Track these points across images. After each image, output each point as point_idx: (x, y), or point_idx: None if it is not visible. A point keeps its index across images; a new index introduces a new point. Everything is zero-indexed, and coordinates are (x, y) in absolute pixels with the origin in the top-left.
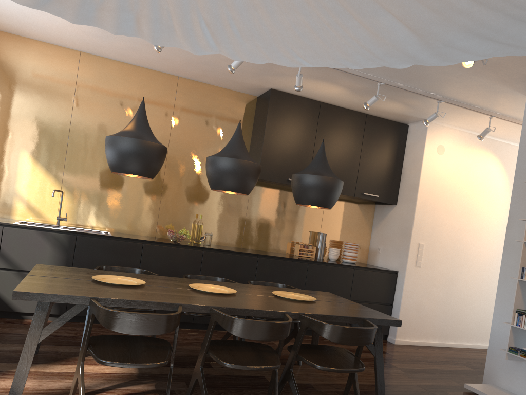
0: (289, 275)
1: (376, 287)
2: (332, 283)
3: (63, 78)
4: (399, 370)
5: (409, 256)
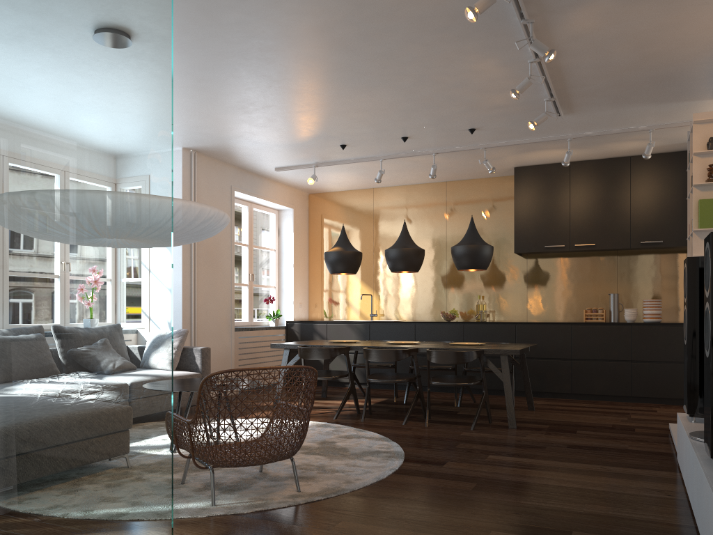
0: (551, 339)
1: (667, 344)
2: (604, 344)
3: (365, 211)
4: (626, 418)
5: None
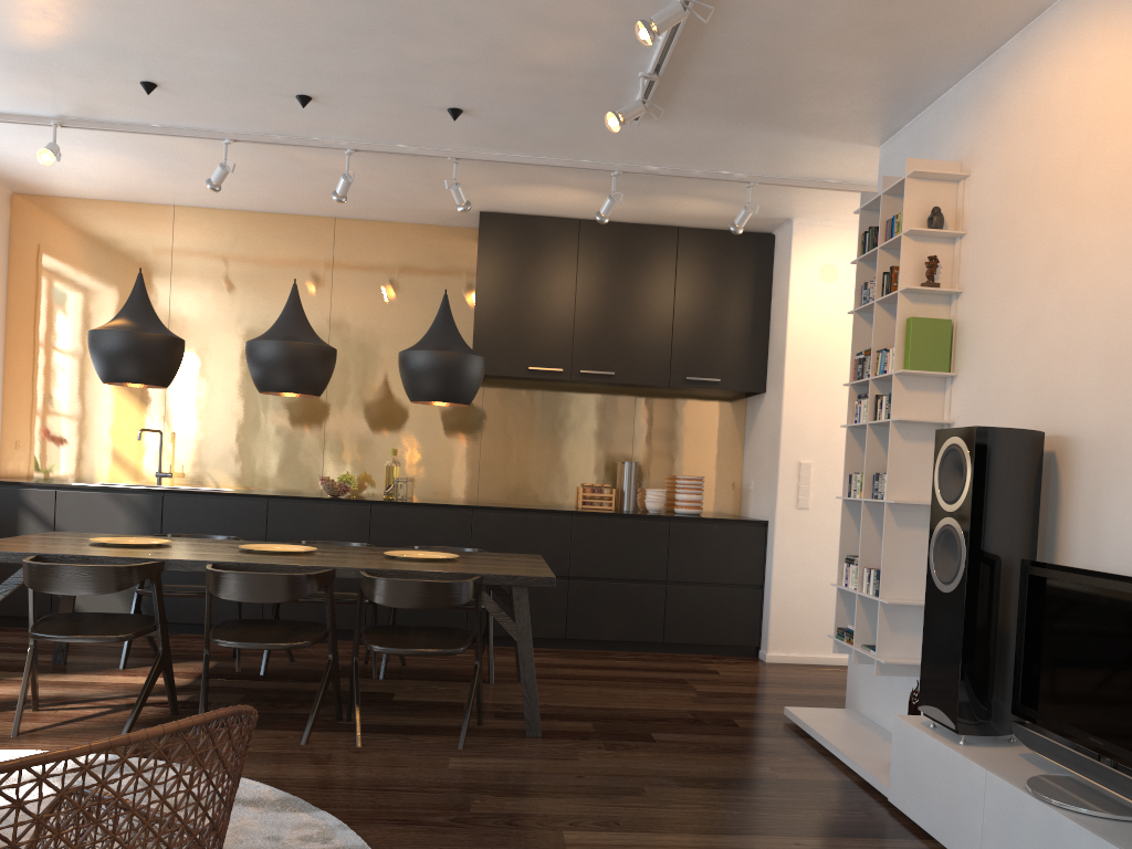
0: (536, 540)
1: (723, 555)
2: (625, 551)
3: (152, 252)
4: (693, 692)
5: (779, 489)
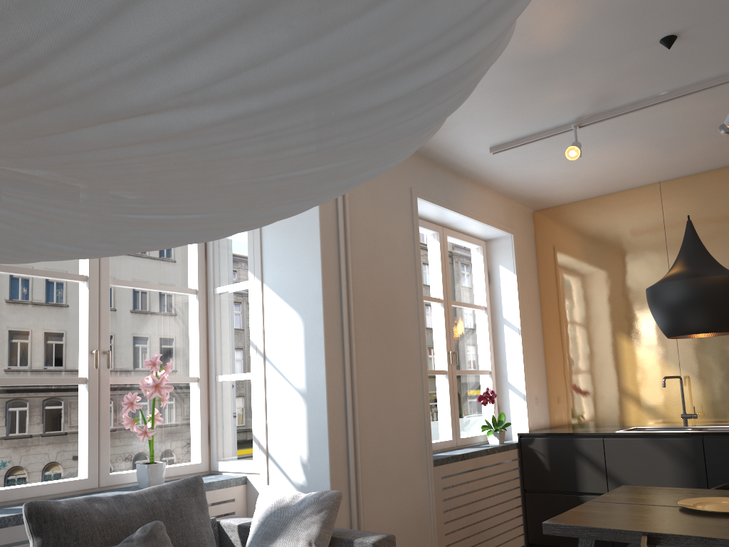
0: None
1: None
2: None
3: (645, 225)
4: None
5: None
